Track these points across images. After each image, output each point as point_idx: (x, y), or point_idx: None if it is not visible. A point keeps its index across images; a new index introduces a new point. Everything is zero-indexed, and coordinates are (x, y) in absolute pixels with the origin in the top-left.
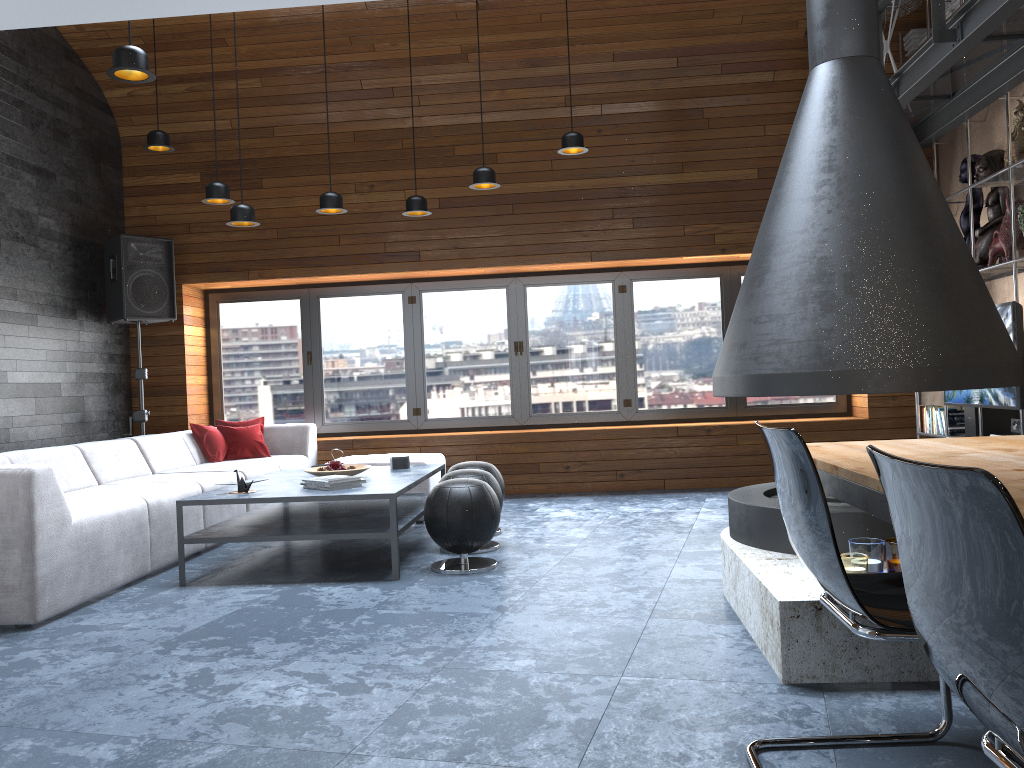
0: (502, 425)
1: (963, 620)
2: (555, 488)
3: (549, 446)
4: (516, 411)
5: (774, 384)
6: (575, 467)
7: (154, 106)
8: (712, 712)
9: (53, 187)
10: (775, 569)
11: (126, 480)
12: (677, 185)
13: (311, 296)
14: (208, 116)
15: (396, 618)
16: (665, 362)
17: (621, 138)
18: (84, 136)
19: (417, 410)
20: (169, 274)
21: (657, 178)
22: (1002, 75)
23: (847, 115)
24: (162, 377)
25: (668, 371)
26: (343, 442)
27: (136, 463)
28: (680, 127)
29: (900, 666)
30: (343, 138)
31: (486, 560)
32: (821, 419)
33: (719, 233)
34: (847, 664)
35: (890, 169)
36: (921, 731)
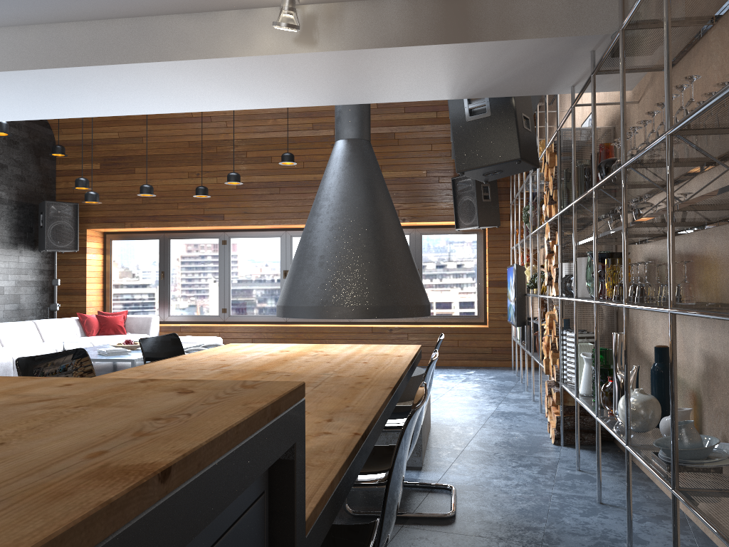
0: (274, 321)
1: None
2: None
3: (295, 335)
4: None
5: (285, 311)
6: None
7: (74, 124)
8: None
9: (5, 173)
10: None
11: (20, 345)
12: None
13: (165, 238)
14: (105, 130)
15: None
16: None
17: None
18: (29, 142)
19: (224, 309)
20: (75, 224)
21: None
22: None
23: (339, 171)
24: (73, 284)
25: None
26: (175, 327)
27: (32, 335)
28: (381, 144)
29: None
30: (182, 145)
31: None
32: (462, 326)
33: (402, 209)
34: None
35: (354, 201)
36: None
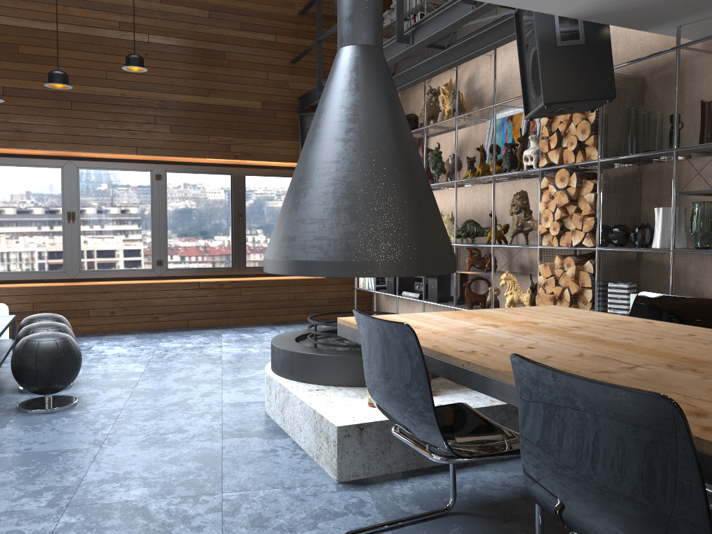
0: (55, 278)
1: (601, 480)
2: (102, 328)
3: (98, 296)
4: (68, 267)
5: (317, 268)
6: (119, 312)
7: None
8: (301, 514)
9: None
10: (319, 399)
11: None
12: (205, 105)
13: None
14: None
15: (1, 462)
16: (189, 234)
17: (163, 63)
18: None
19: None
20: None
21: (190, 98)
22: (424, 69)
23: (365, 85)
24: None
25: (191, 240)
26: None
27: None
28: (208, 62)
29: (407, 460)
30: None
31: (67, 398)
32: (296, 277)
33: (234, 144)
34: (377, 464)
35: (391, 126)
36: (435, 507)
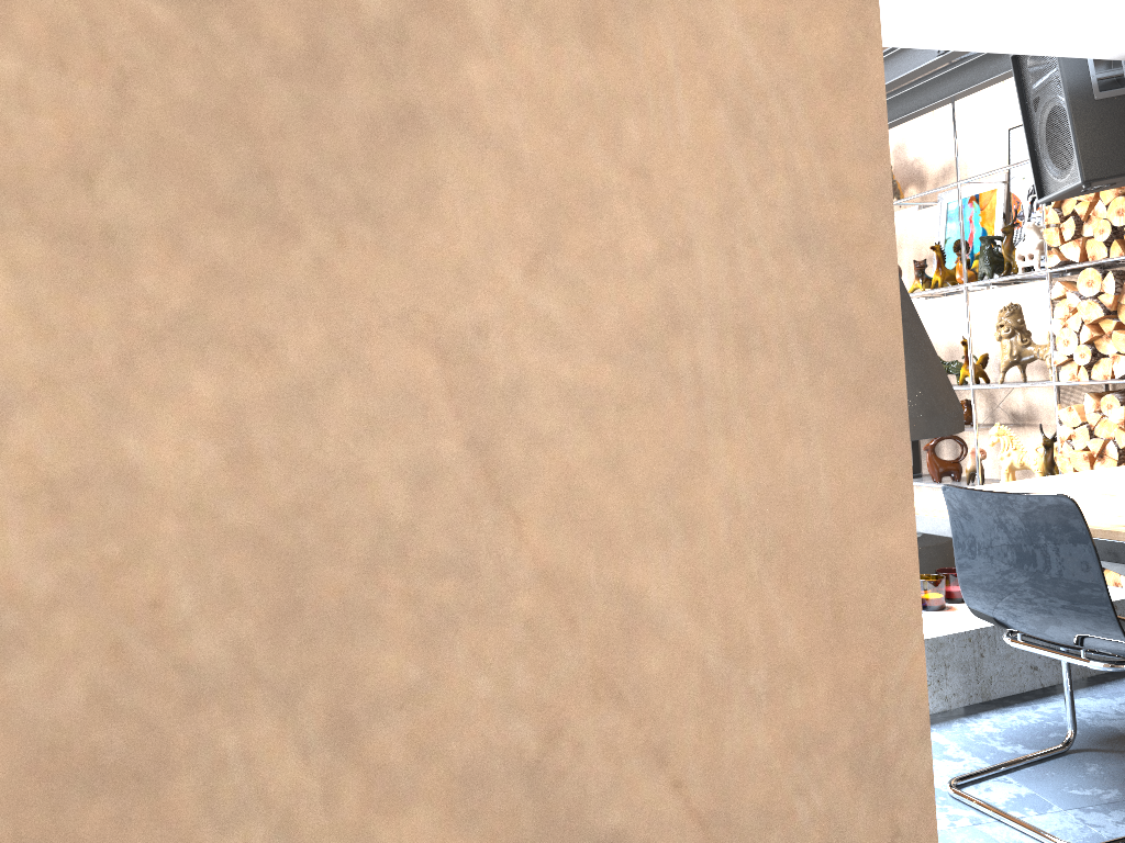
0: None
1: None
2: None
3: None
4: None
5: None
6: None
7: None
8: None
9: None
10: None
11: None
12: None
13: None
14: None
15: None
16: None
17: None
18: None
19: None
20: None
21: None
22: None
23: None
24: None
25: None
26: None
27: None
28: None
29: (969, 691)
30: None
31: None
32: None
33: None
34: (932, 697)
35: None
36: (1044, 744)
